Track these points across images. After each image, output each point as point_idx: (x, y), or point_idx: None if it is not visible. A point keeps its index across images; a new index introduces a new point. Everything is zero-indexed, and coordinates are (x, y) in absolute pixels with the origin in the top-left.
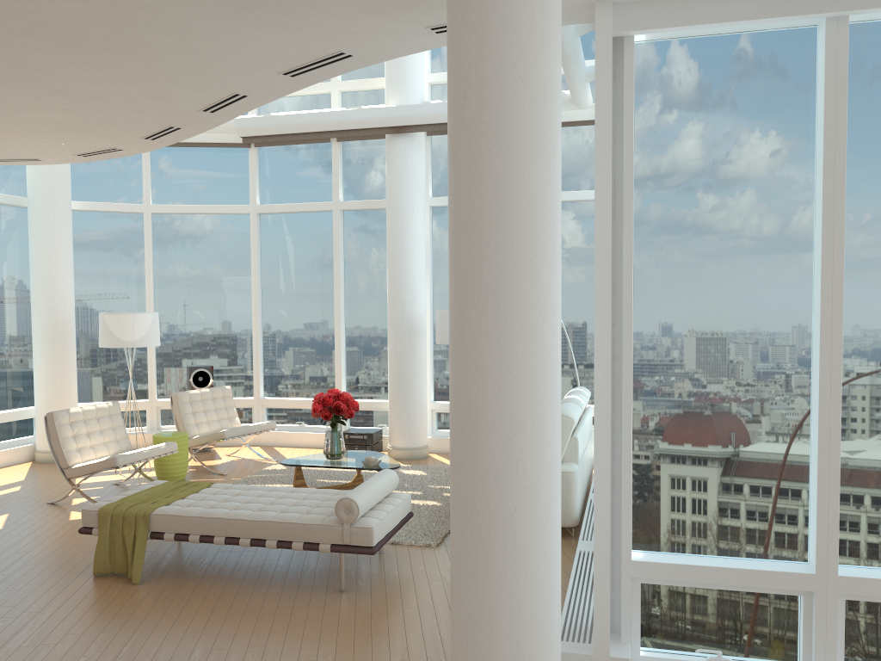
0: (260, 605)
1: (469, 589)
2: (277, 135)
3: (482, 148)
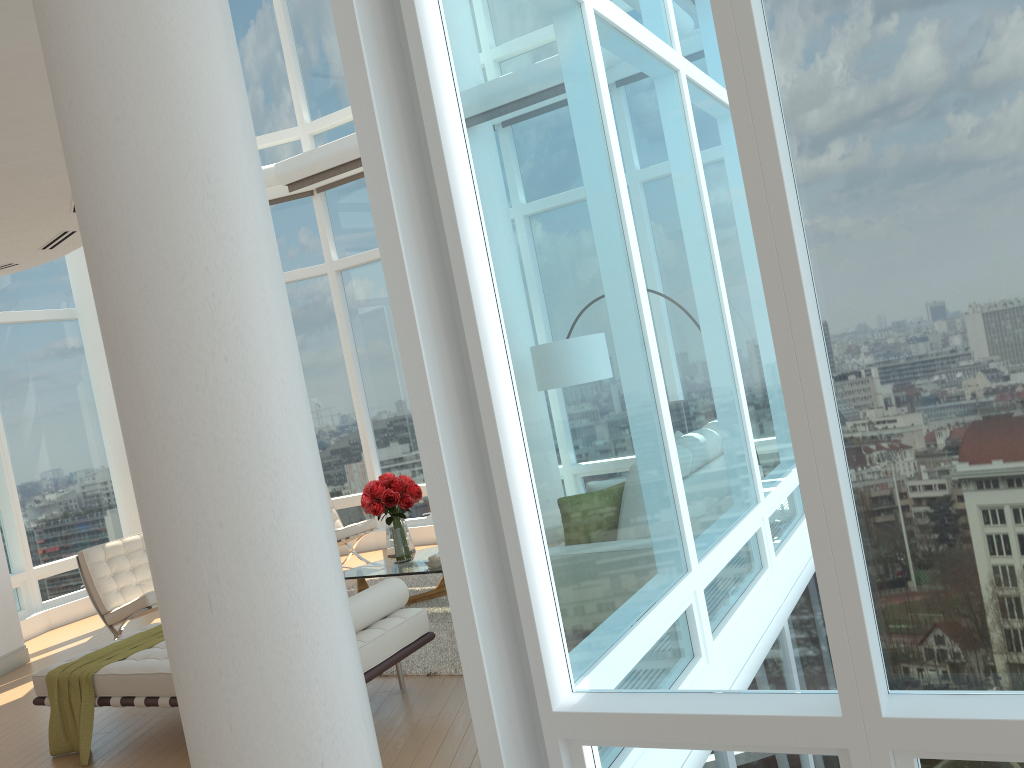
0: None
1: None
2: (322, 172)
3: (64, 101)
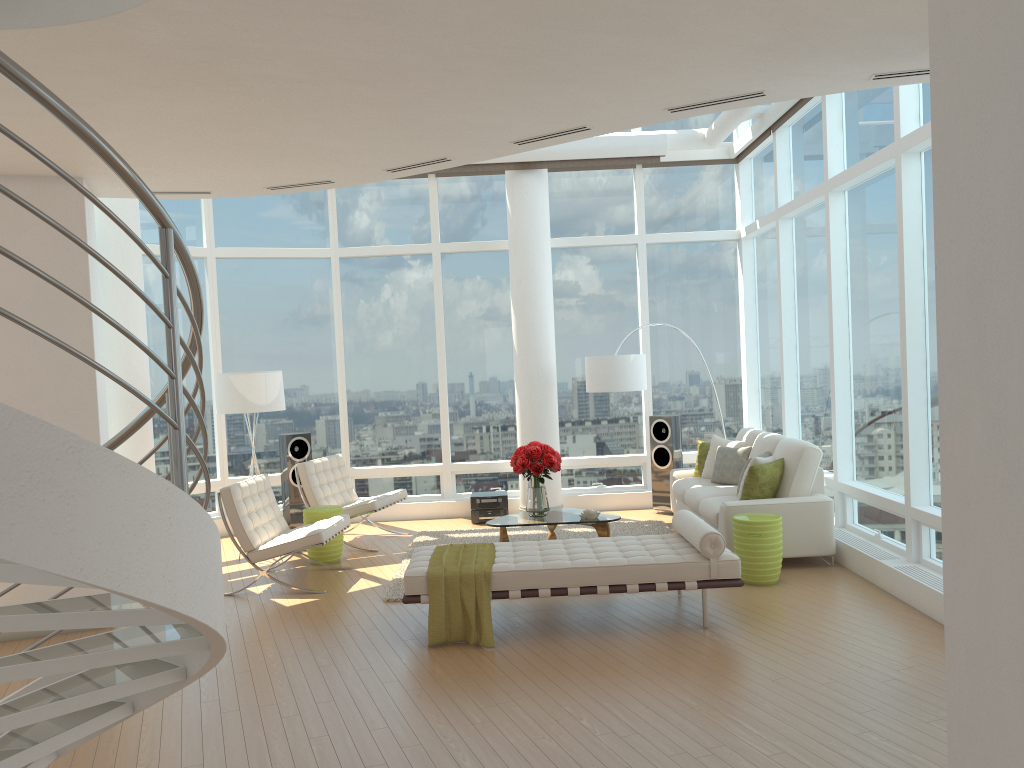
0: (650, 647)
1: None
2: None
3: None
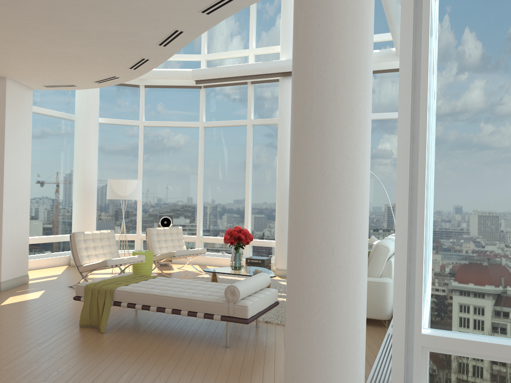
0: (173, 351)
1: (296, 339)
2: (215, 79)
3: (314, 23)
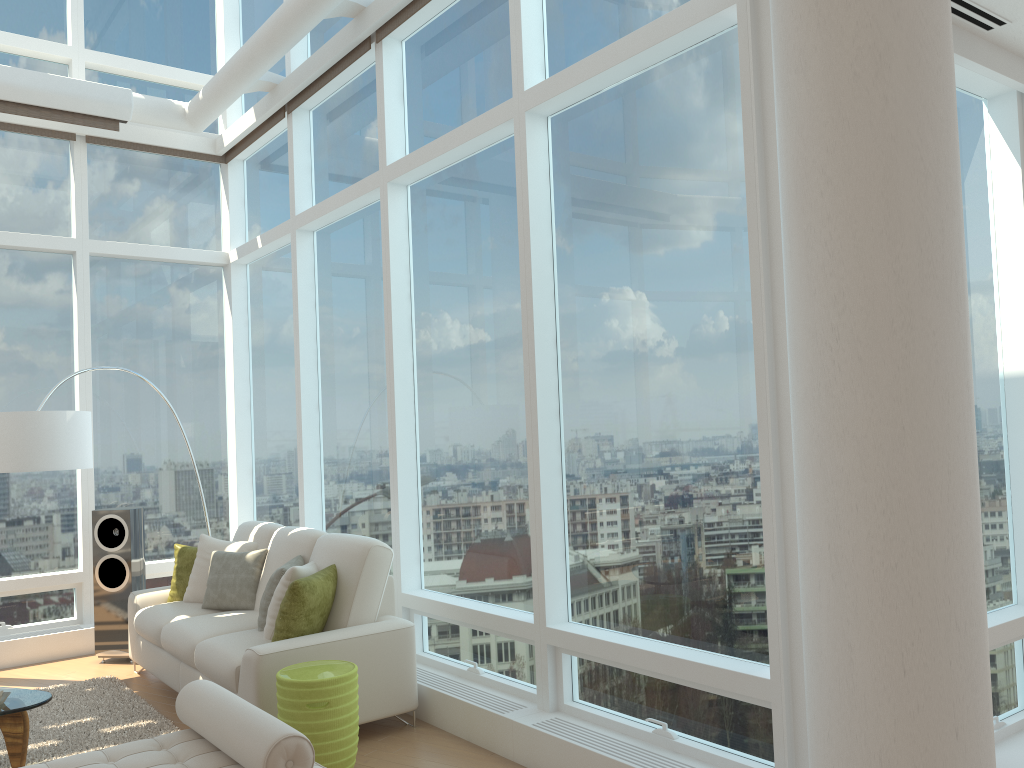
0: None
1: (950, 756)
2: None
3: (932, 62)
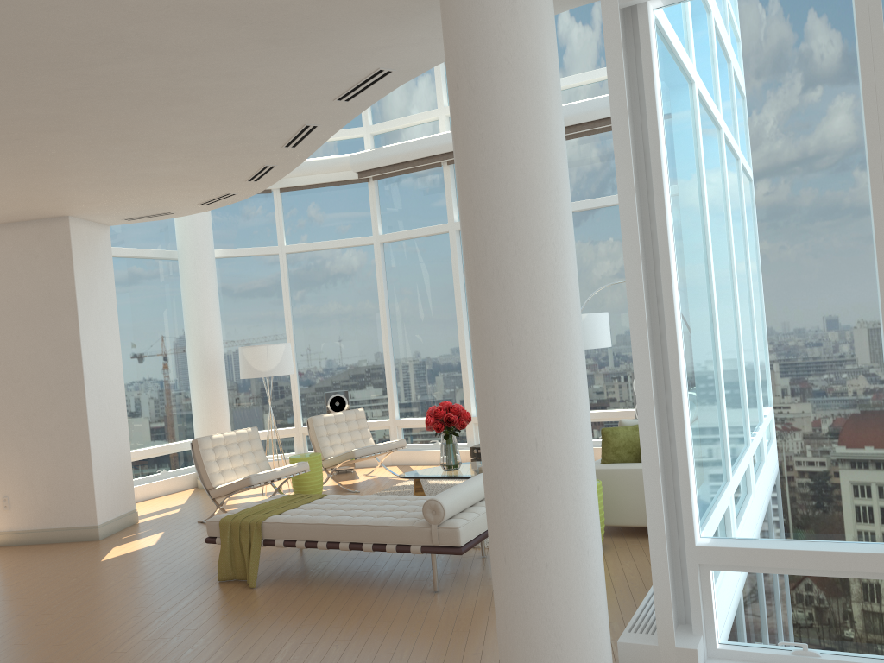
0: (356, 605)
1: (502, 571)
2: (388, 166)
3: (475, 134)
